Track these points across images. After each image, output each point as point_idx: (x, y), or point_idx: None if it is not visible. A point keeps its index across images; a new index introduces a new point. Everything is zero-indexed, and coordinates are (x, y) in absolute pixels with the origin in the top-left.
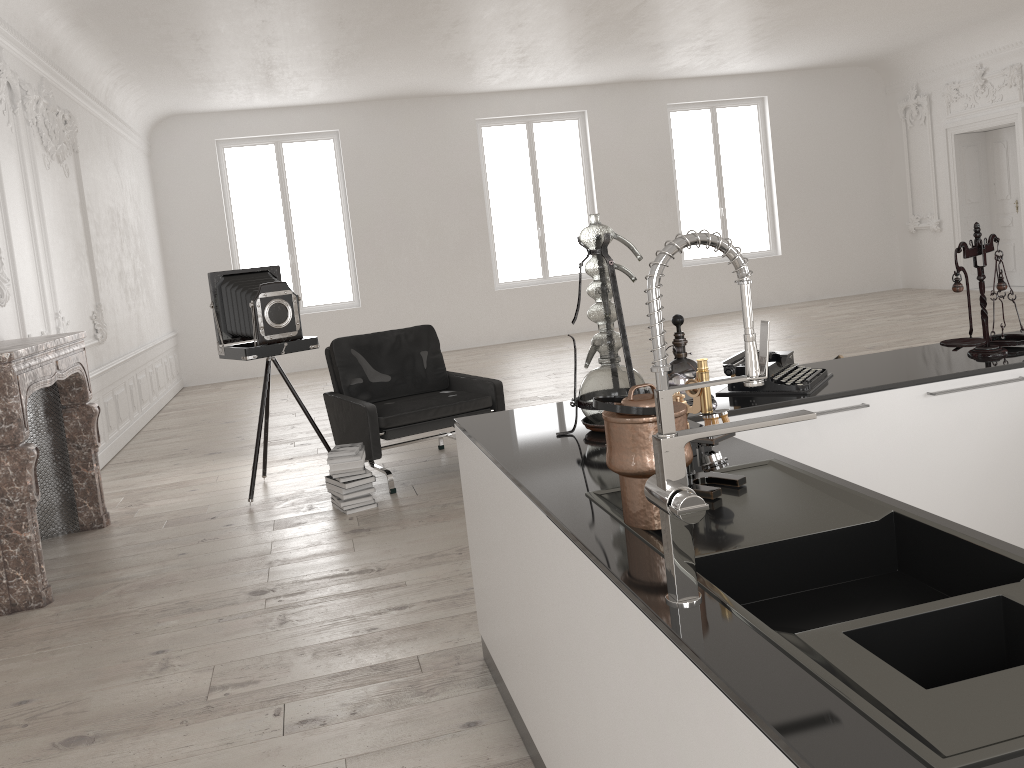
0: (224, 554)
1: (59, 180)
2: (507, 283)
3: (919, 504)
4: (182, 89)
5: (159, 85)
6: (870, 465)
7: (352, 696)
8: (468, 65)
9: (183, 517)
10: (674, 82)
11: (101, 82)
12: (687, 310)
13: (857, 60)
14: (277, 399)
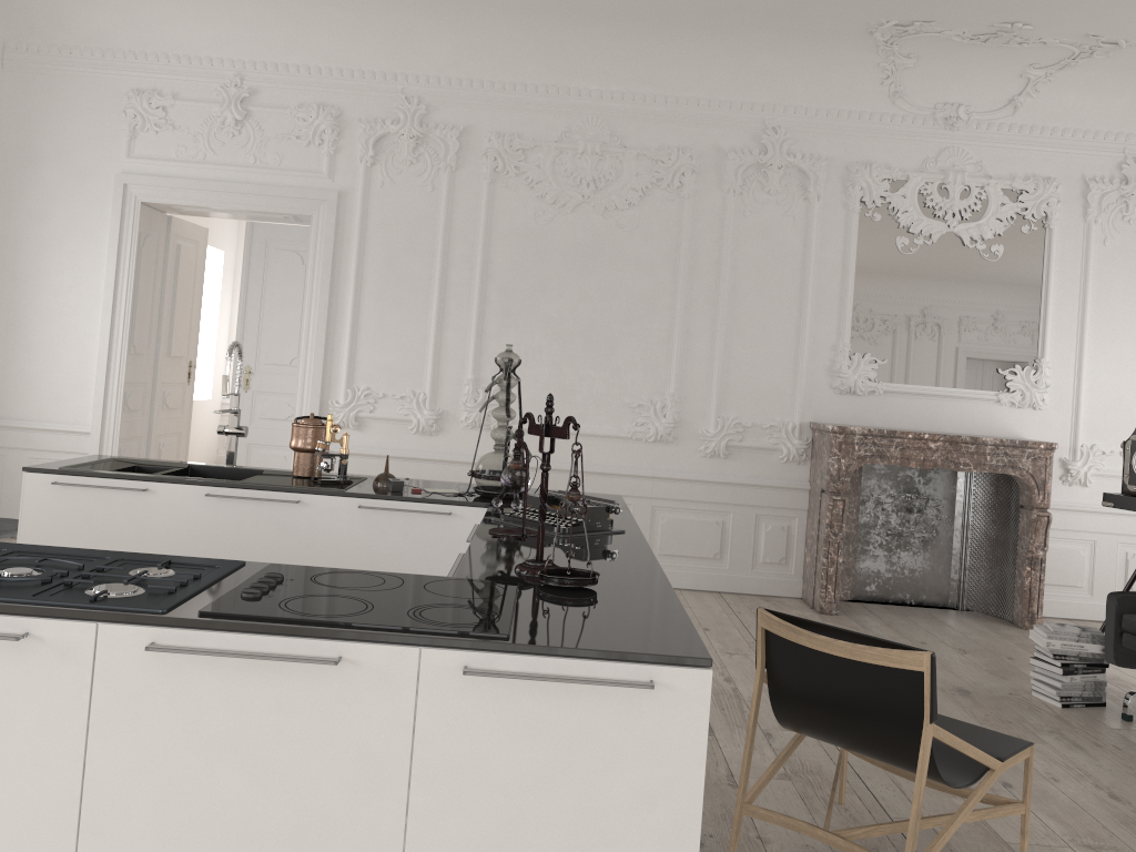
0: None
1: None
2: None
3: None
4: None
5: None
6: None
7: None
8: None
9: None
10: None
11: None
12: None
13: None
14: None
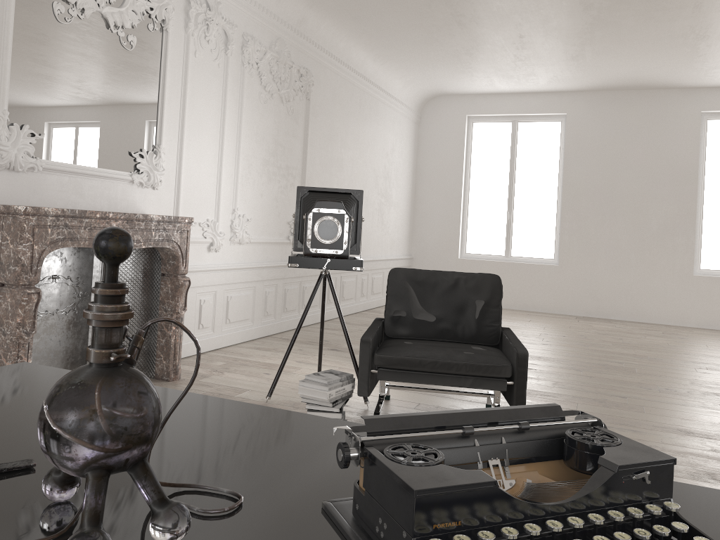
0: None
1: (277, 115)
2: (709, 270)
3: None
4: (433, 70)
5: (413, 65)
6: None
7: None
8: (684, 52)
9: (217, 393)
10: None
11: (358, 56)
12: None
13: None
14: None
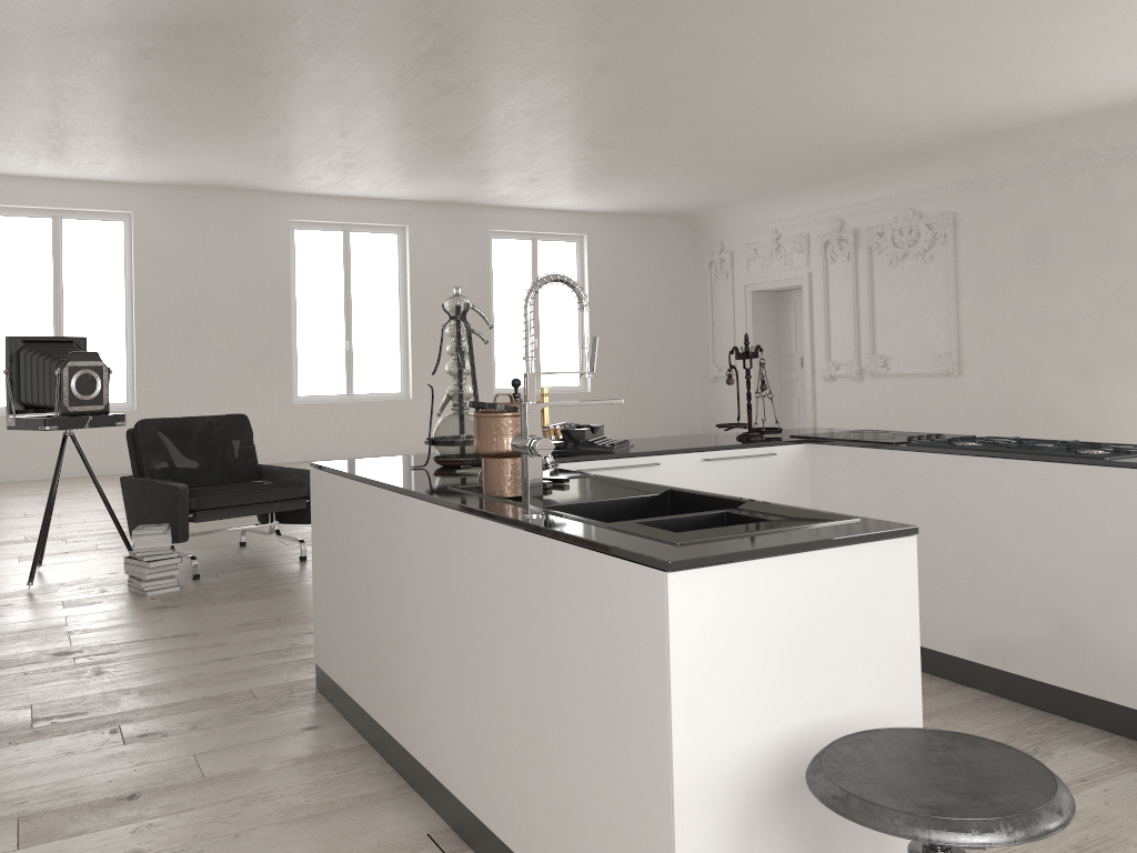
0: (11, 627)
1: None
2: (307, 397)
3: None
4: None
5: None
6: None
7: (190, 717)
8: (291, 163)
9: None
10: (498, 209)
11: None
12: None
13: (670, 211)
14: (30, 502)
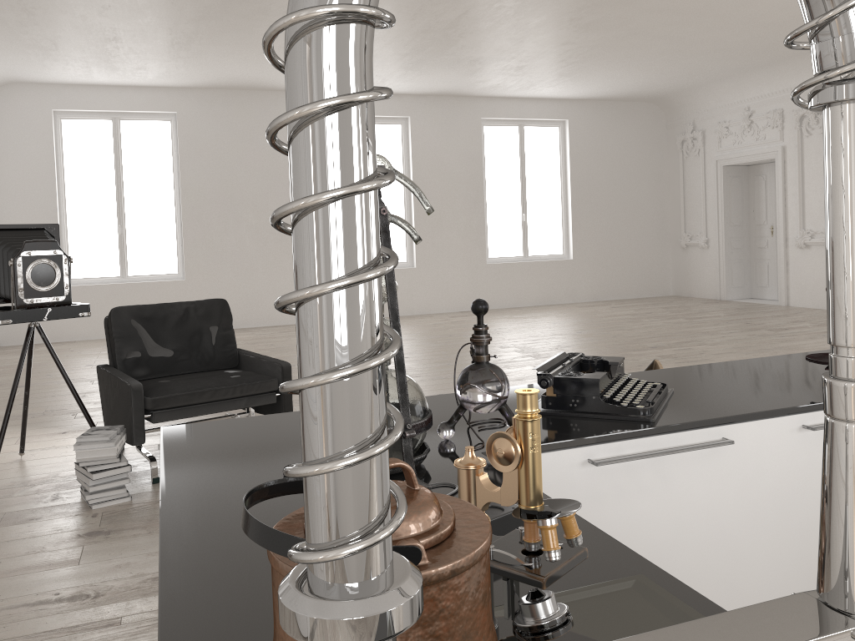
0: None
1: None
2: None
3: (786, 577)
4: (15, 54)
5: None
6: (729, 524)
7: None
8: None
9: None
10: (489, 99)
11: None
12: (488, 302)
13: (645, 96)
14: (83, 364)
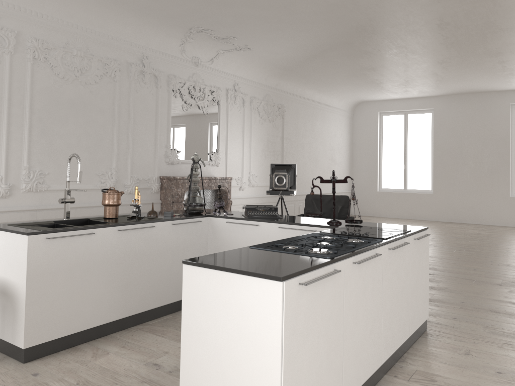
0: None
1: (268, 128)
2: None
3: None
4: (352, 92)
5: (341, 91)
6: None
7: None
8: (480, 78)
9: None
10: None
11: (309, 92)
12: None
13: None
14: None
